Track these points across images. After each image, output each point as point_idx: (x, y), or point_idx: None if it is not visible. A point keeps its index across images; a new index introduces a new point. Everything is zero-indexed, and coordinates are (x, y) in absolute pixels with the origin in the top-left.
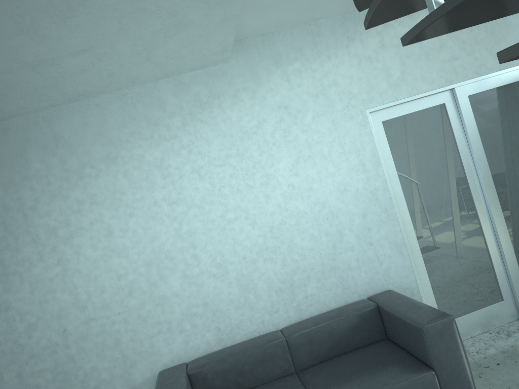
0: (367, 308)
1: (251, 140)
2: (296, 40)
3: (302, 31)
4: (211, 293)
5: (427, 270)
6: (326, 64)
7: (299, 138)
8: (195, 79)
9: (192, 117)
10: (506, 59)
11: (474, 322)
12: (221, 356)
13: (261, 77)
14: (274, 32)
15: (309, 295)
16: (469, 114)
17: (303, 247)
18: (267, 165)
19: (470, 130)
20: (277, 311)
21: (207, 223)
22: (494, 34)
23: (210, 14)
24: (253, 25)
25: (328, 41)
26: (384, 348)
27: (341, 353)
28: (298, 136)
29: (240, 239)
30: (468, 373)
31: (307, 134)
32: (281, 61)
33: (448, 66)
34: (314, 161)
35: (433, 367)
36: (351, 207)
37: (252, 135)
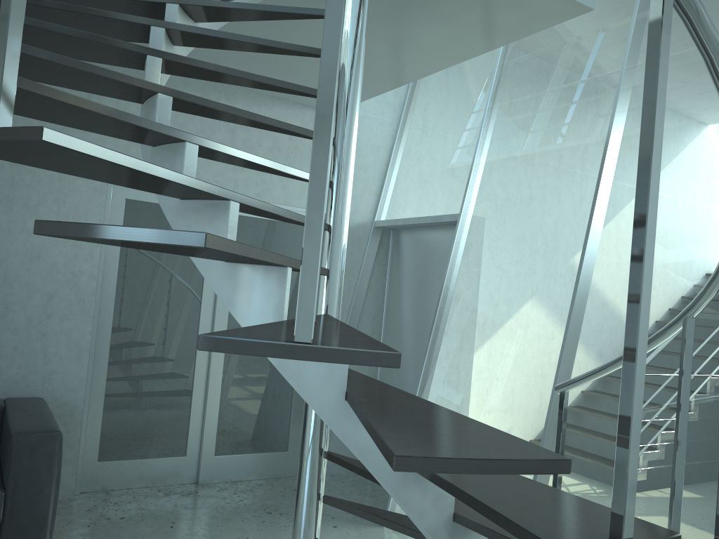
0: None
1: None
2: None
3: None
4: None
5: (107, 391)
6: None
7: (3, 170)
8: None
9: None
10: None
11: (138, 472)
12: None
13: None
14: None
15: None
16: None
17: None
18: None
19: None
20: None
21: None
22: (293, 166)
23: None
24: None
25: None
26: None
27: None
28: (4, 167)
29: None
30: (49, 505)
31: (17, 171)
32: None
33: (230, 174)
34: (12, 206)
35: (5, 486)
36: (37, 281)
37: None
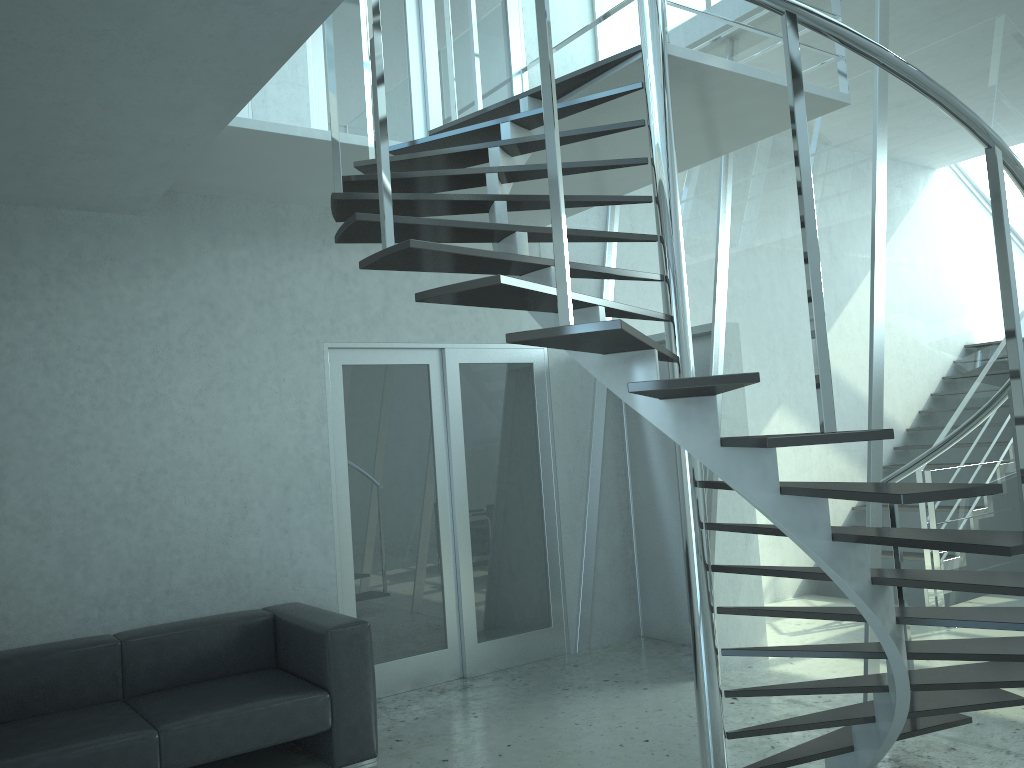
0: (259, 617)
1: (145, 337)
2: (251, 219)
3: (263, 210)
4: (9, 557)
5: (356, 586)
6: (286, 264)
7: (220, 354)
8: (82, 223)
9: (60, 277)
10: (419, 299)
11: (402, 673)
12: (2, 656)
13: (187, 253)
14: (223, 198)
15: (175, 589)
16: (455, 387)
17: (184, 515)
18: (161, 380)
19: (453, 408)
20: (116, 606)
21: (36, 443)
22: None
23: (150, 153)
24: (196, 180)
25: (296, 236)
26: (270, 674)
27: (203, 679)
28: (220, 351)
29: (85, 480)
30: (372, 701)
31: (233, 353)
32: (222, 240)
33: (444, 318)
34: (234, 393)
35: (329, 688)
36: (271, 472)
37: (149, 331)
